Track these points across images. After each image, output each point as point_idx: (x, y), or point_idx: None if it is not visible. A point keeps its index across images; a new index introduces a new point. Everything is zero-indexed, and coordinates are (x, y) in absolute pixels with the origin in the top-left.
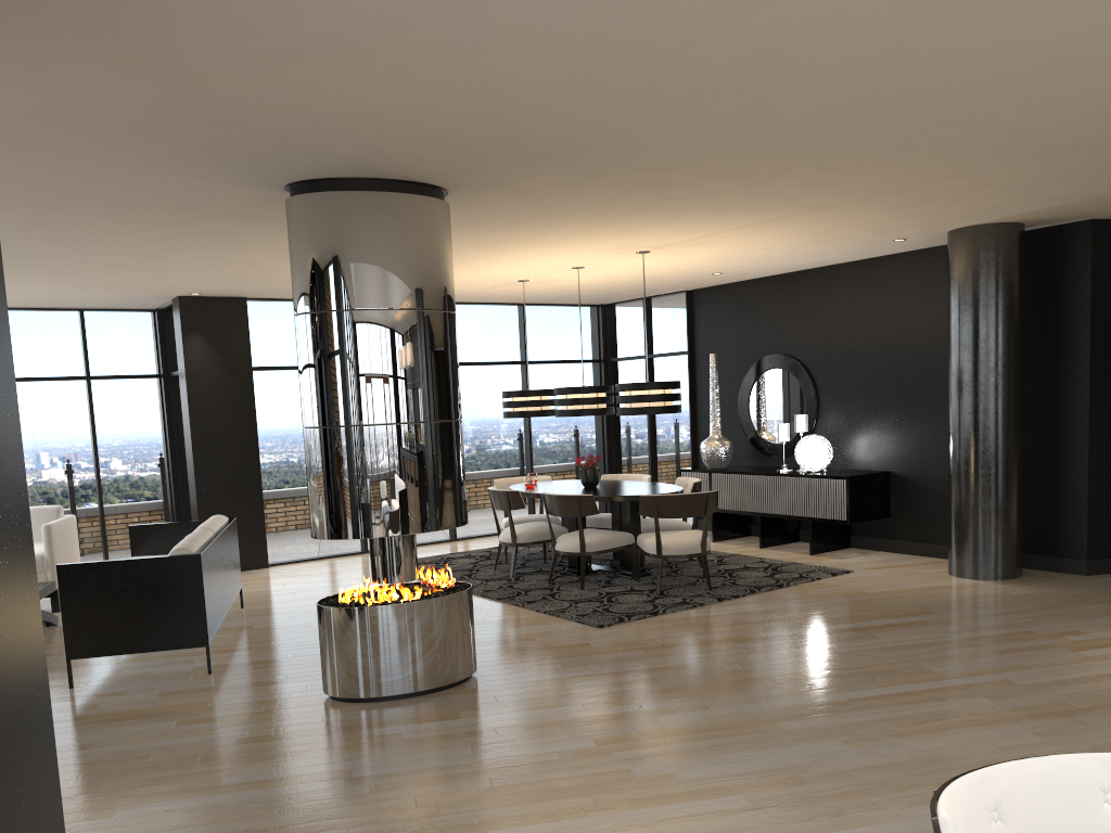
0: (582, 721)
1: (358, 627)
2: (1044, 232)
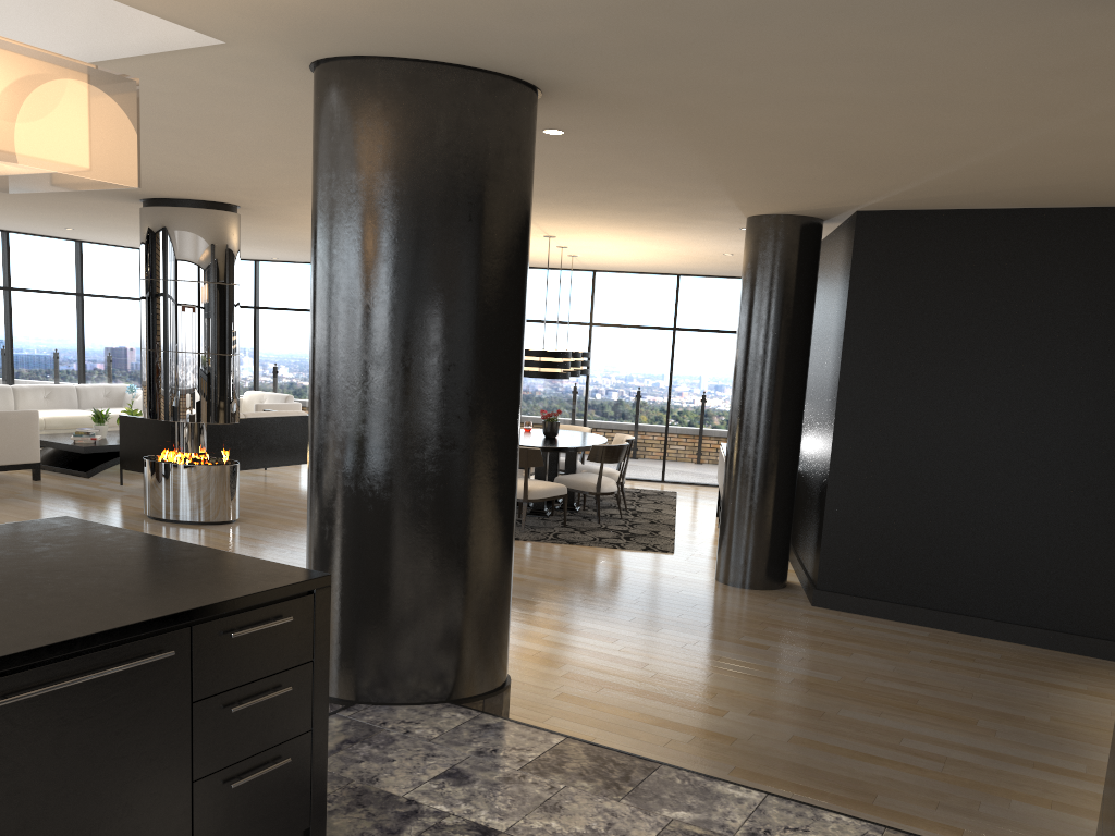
0: None
1: (147, 472)
2: (847, 224)
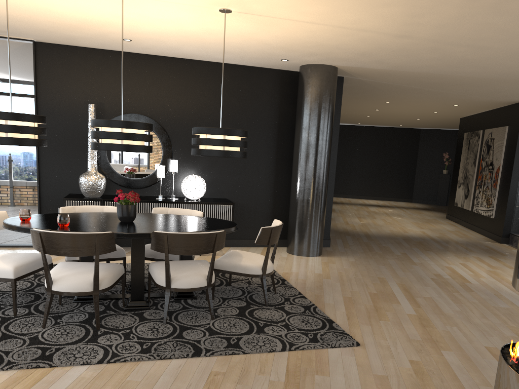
0: None
1: None
2: None
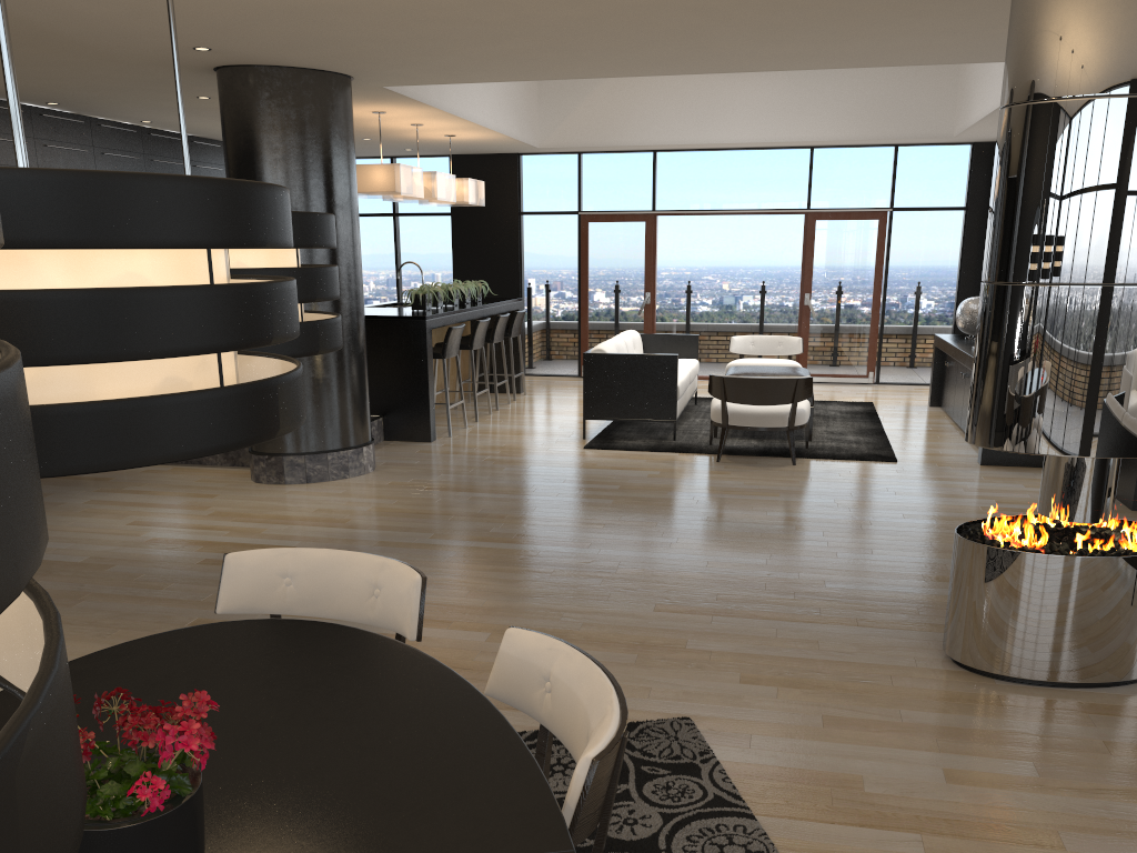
0: (836, 571)
1: None
2: None
